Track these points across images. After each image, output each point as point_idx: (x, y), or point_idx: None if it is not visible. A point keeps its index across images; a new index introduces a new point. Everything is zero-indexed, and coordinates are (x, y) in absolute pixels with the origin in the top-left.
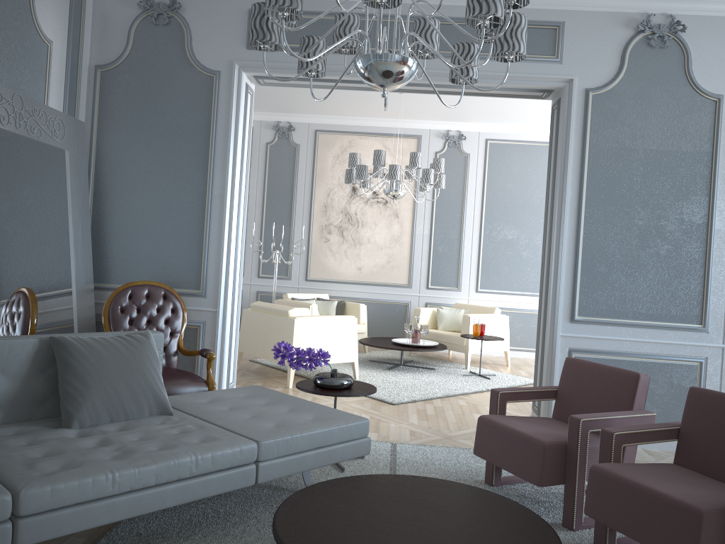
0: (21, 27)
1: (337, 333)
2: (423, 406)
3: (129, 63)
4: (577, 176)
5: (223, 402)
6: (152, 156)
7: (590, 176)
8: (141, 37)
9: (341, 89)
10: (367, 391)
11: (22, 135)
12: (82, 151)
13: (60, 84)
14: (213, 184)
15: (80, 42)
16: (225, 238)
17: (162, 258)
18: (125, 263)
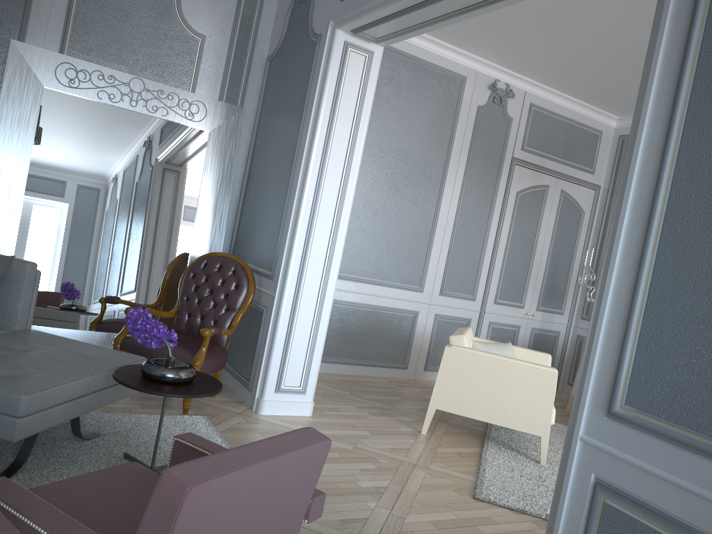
0: (160, 24)
1: (514, 385)
2: (510, 521)
3: (282, 47)
4: (674, 73)
5: (40, 346)
6: (275, 134)
7: (706, 65)
8: (291, 19)
9: (444, 25)
10: (158, 390)
11: (139, 112)
12: (232, 134)
13: (216, 74)
14: (297, 157)
15: (251, 36)
16: (293, 216)
17: (262, 236)
18: (247, 240)
